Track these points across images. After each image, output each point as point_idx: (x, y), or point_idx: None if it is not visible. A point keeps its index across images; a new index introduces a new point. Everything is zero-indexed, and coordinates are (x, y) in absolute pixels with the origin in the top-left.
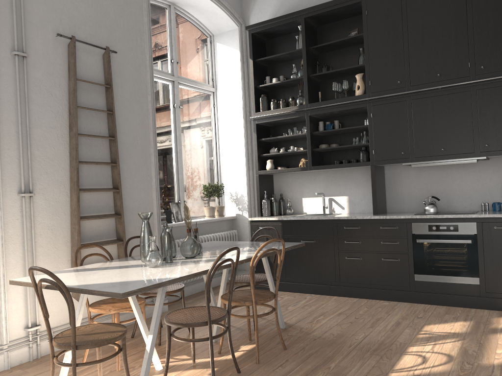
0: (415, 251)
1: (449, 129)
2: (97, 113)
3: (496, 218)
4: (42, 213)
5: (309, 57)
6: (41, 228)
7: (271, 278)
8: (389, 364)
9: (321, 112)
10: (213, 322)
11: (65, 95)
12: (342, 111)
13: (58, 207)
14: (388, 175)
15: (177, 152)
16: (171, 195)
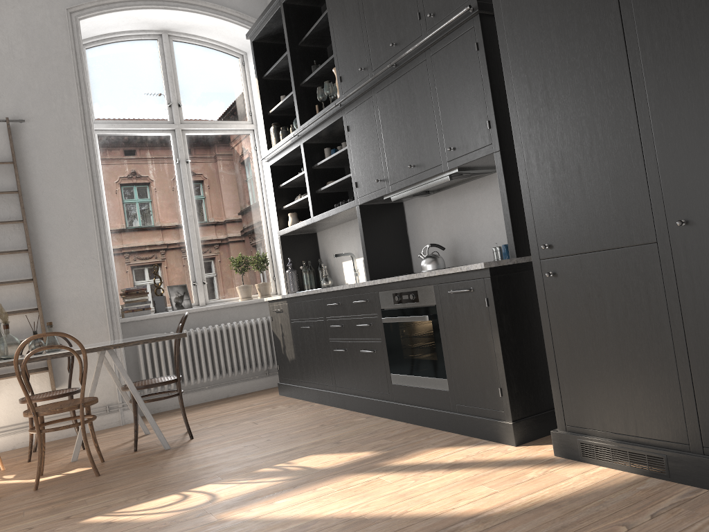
0: (387, 337)
1: (414, 130)
2: (4, 196)
3: (450, 275)
4: None
5: (301, 57)
6: None
7: (130, 382)
8: (127, 505)
9: (310, 135)
10: None
11: None
12: (333, 129)
13: None
14: (408, 216)
15: (187, 220)
16: (182, 276)
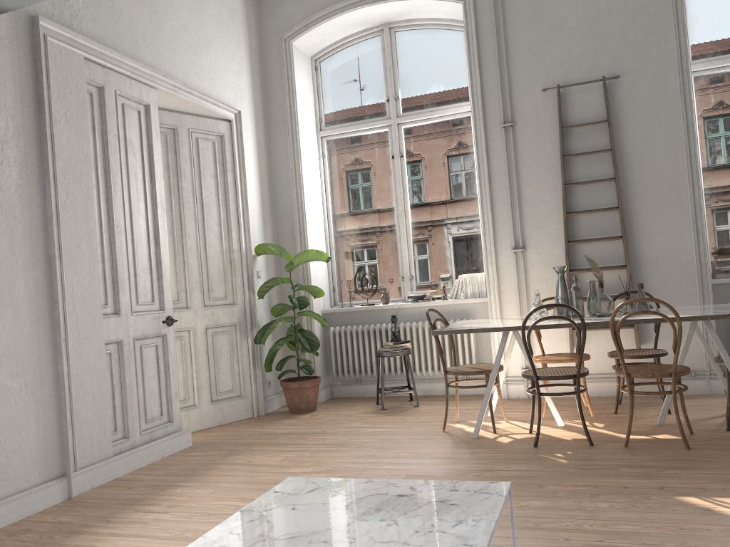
0: None
1: None
2: (597, 155)
3: None
4: (536, 266)
5: None
6: (535, 280)
7: (726, 357)
8: (726, 494)
9: None
10: (540, 378)
11: (557, 147)
12: None
13: (552, 260)
14: None
15: None
16: None
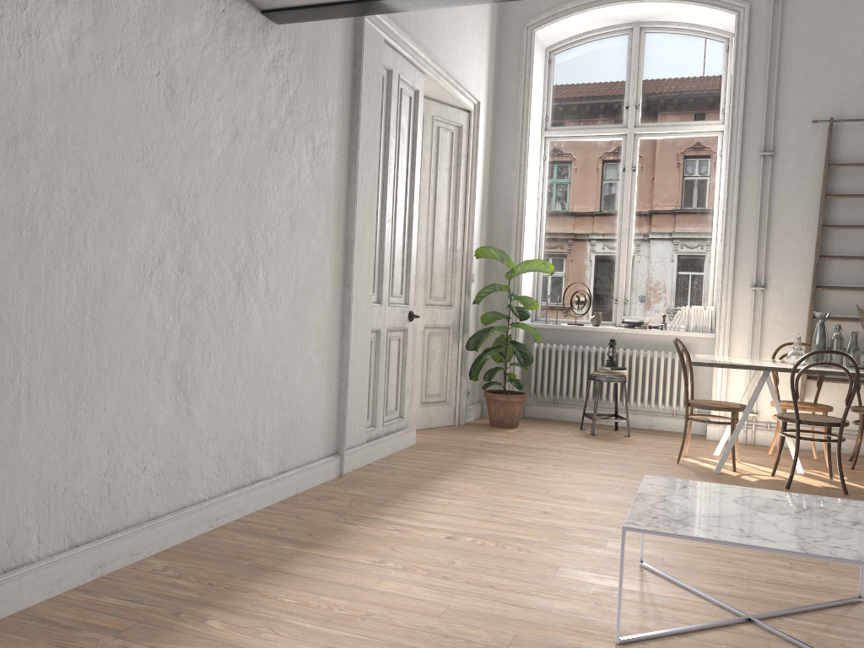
0: None
1: None
2: (862, 199)
3: None
4: (775, 308)
5: None
6: (771, 322)
7: None
8: None
9: None
10: (802, 423)
11: (818, 184)
12: None
13: (793, 304)
14: None
15: None
16: None
